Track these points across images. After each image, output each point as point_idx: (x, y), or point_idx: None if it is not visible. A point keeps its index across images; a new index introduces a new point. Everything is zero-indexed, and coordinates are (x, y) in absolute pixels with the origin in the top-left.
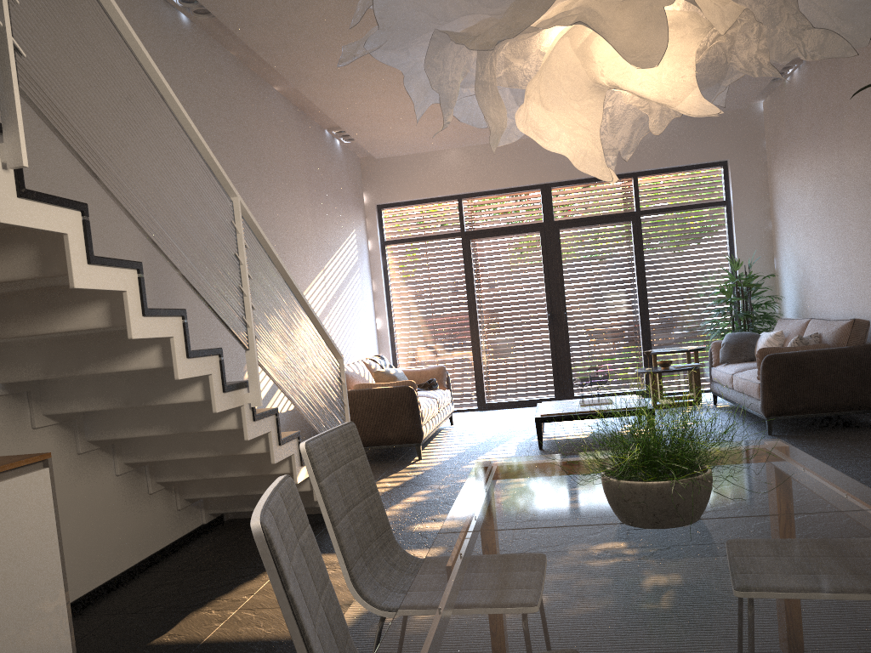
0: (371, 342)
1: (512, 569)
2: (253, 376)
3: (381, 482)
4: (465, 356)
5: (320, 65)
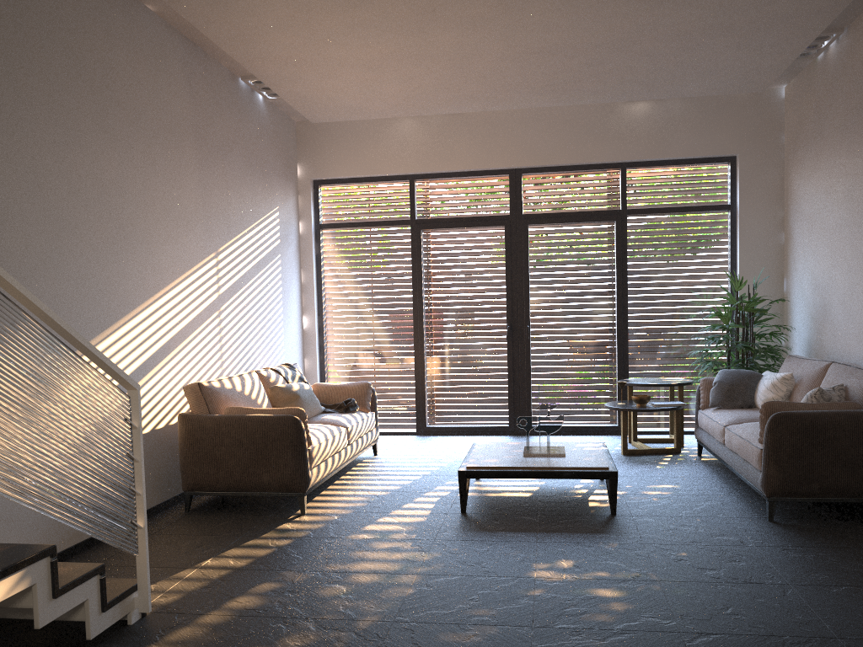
0: (291, 344)
1: None
2: None
3: (225, 556)
4: (406, 369)
5: None
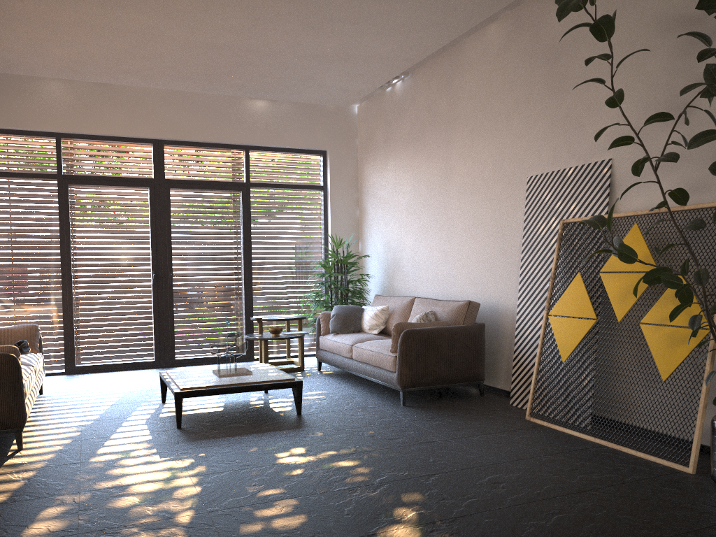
0: None
1: None
2: None
3: None
4: (53, 313)
5: None
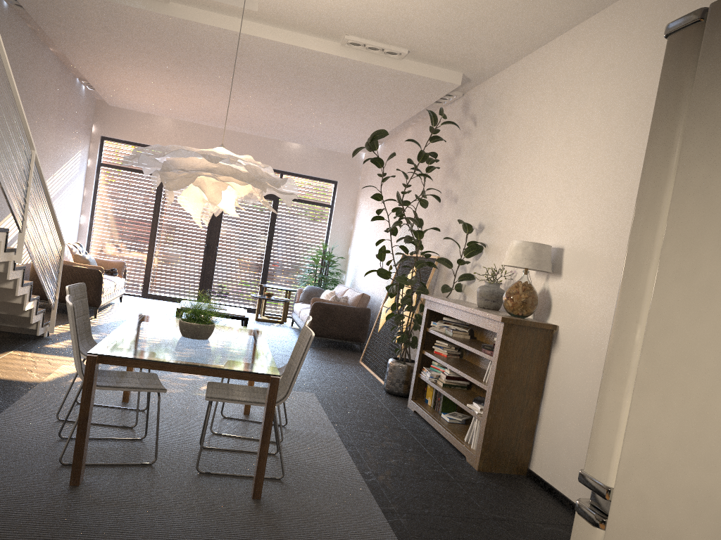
0: (73, 231)
1: (141, 338)
2: (20, 246)
3: (67, 325)
4: (141, 258)
5: (89, 54)
